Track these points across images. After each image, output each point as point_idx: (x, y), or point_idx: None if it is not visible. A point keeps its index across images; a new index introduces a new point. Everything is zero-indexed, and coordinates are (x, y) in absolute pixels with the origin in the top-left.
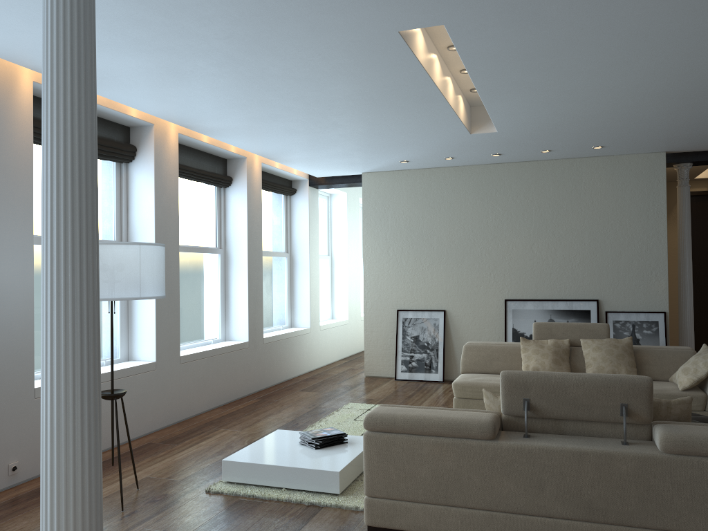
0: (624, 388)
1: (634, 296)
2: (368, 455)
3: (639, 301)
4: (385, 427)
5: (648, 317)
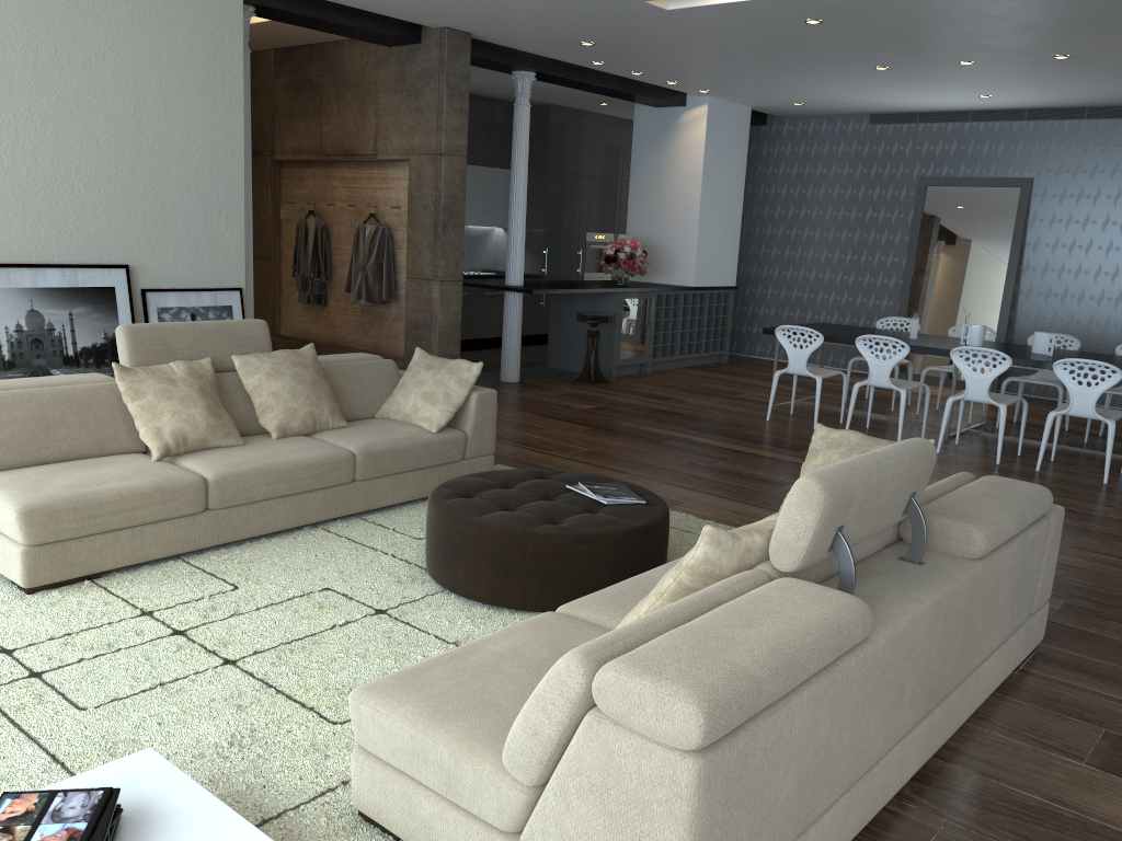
0: (923, 467)
1: (192, 260)
2: (706, 823)
3: (200, 268)
4: (744, 717)
5: (217, 298)
